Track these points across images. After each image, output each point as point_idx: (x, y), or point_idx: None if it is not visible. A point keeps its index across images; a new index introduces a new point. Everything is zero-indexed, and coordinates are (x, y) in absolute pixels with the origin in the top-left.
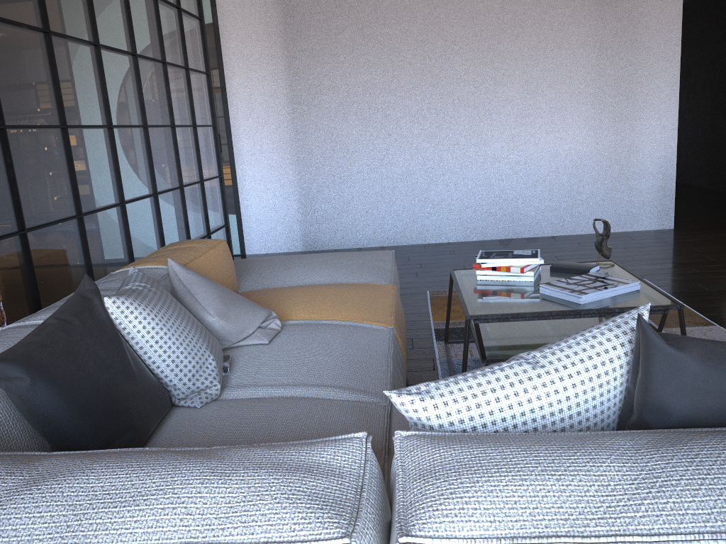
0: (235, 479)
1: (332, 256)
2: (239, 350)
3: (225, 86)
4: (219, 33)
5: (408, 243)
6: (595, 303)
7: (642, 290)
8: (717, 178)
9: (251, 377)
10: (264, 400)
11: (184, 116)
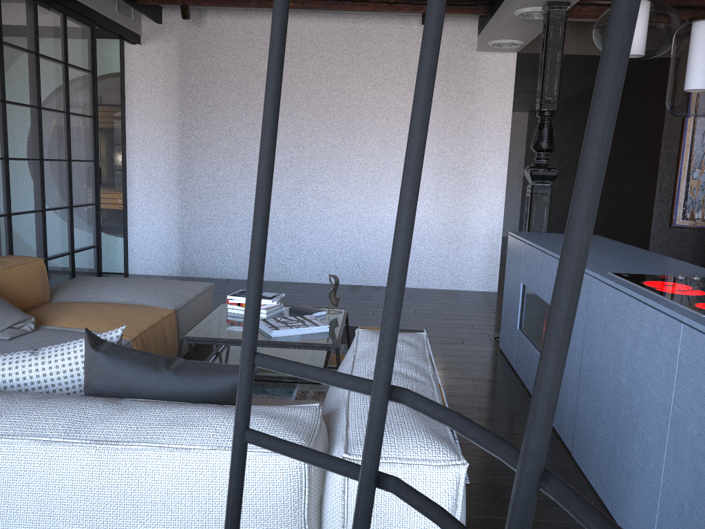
0: None
1: (149, 282)
2: None
3: (125, 126)
4: (125, 82)
5: (271, 279)
6: (282, 337)
7: (329, 332)
8: None
9: None
10: None
11: (58, 152)
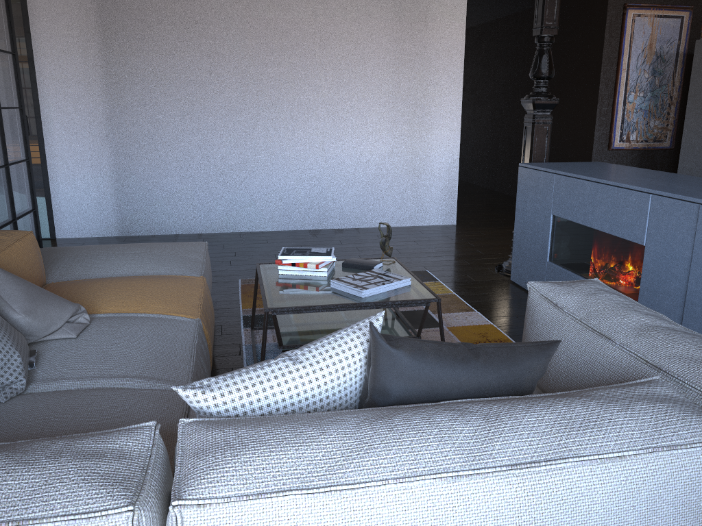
0: (37, 467)
1: (145, 247)
2: (46, 345)
3: (33, 64)
4: (27, 9)
5: (225, 231)
6: (374, 297)
7: (412, 285)
8: (495, 180)
9: (58, 370)
10: (71, 392)
11: None
